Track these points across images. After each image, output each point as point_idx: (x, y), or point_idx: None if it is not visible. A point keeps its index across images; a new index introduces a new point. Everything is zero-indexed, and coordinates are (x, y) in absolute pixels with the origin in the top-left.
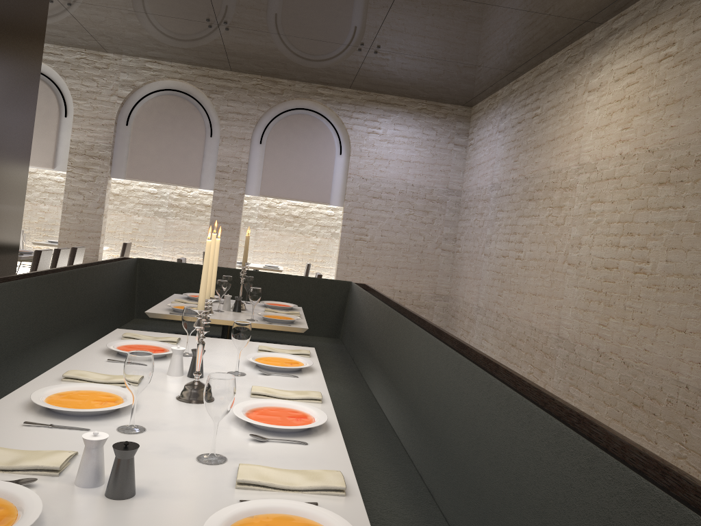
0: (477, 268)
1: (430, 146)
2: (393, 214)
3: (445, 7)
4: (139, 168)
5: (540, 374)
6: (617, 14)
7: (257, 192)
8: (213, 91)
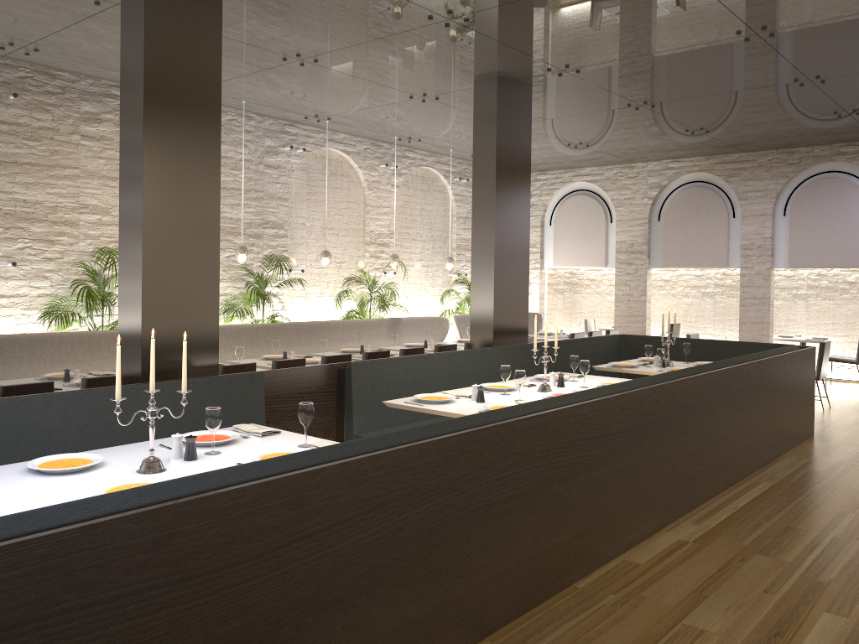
0: None
1: None
2: None
3: None
4: (672, 257)
5: None
6: None
7: (785, 264)
8: (729, 175)
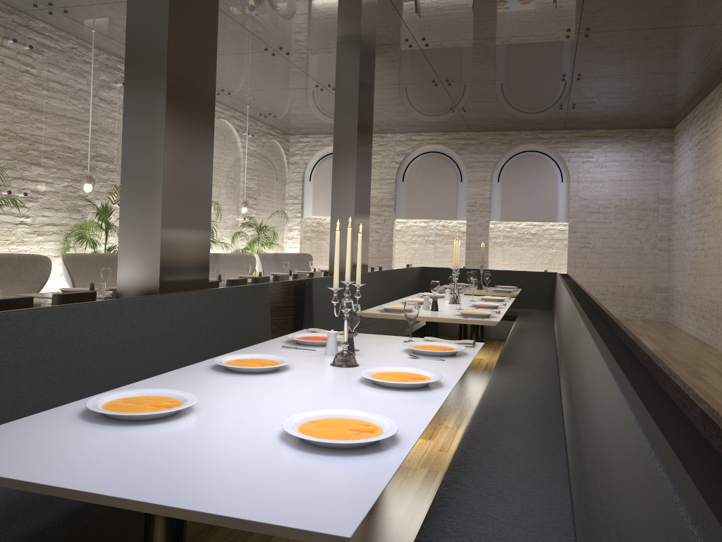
0: (682, 262)
1: (639, 165)
2: (610, 224)
3: (609, 80)
4: (414, 210)
5: (715, 334)
6: None
7: (498, 218)
8: (460, 148)
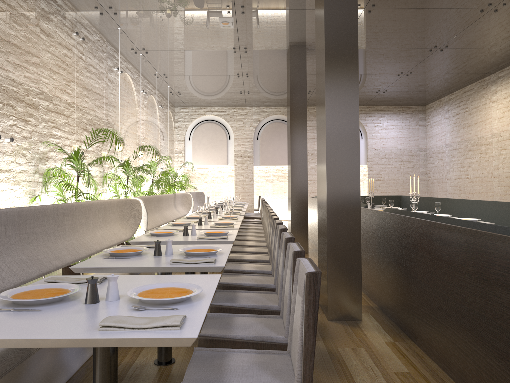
0: (443, 186)
1: (407, 128)
2: (392, 165)
3: (423, 76)
4: (266, 159)
5: None
6: (500, 70)
7: None
8: None
